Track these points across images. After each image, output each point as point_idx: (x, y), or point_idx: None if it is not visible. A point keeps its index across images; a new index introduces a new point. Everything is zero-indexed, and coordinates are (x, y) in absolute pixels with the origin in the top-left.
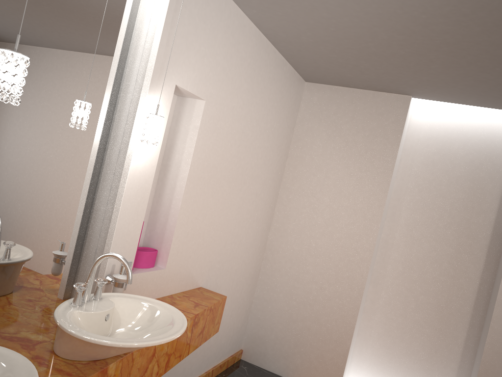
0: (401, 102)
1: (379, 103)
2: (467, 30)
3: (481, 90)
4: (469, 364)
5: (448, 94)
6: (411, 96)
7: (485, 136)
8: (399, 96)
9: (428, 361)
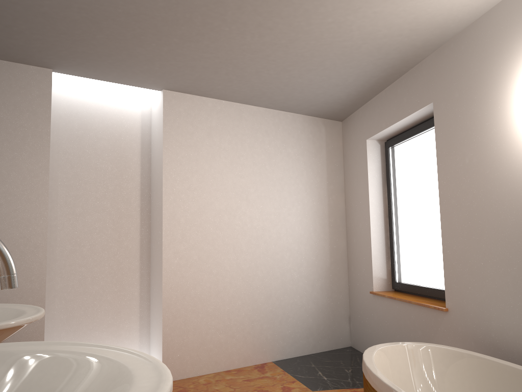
0: (43, 75)
1: (18, 75)
2: (153, 3)
3: (127, 65)
4: (147, 311)
5: (93, 68)
6: (52, 69)
7: (118, 111)
8: (39, 69)
9: (114, 325)
